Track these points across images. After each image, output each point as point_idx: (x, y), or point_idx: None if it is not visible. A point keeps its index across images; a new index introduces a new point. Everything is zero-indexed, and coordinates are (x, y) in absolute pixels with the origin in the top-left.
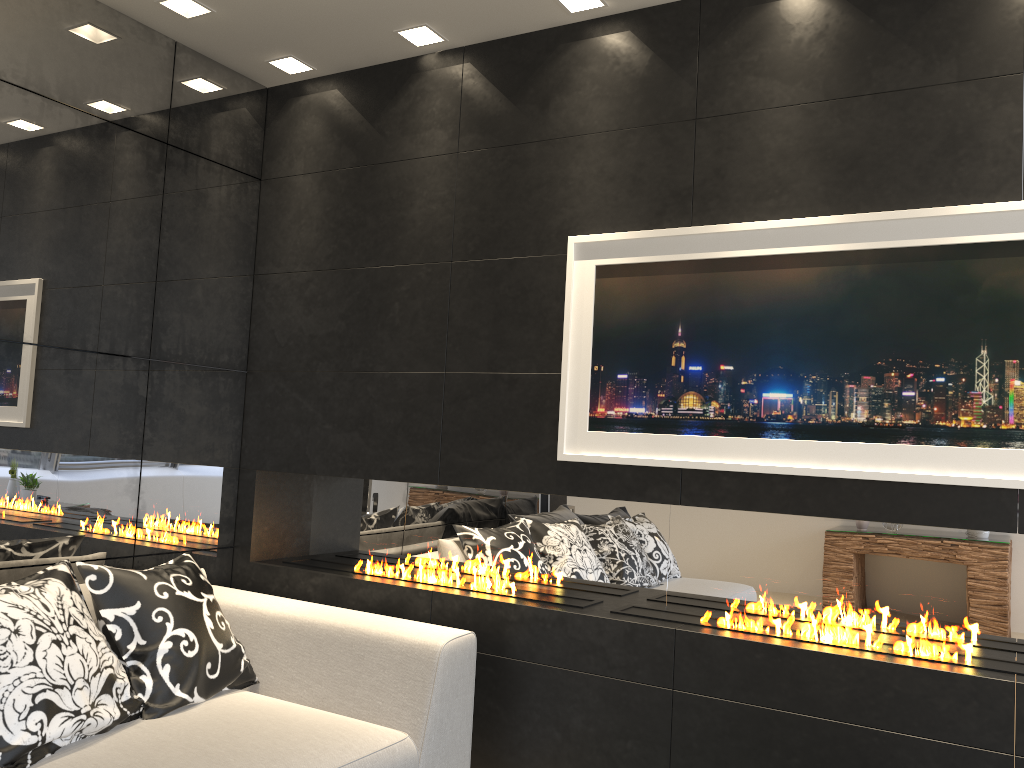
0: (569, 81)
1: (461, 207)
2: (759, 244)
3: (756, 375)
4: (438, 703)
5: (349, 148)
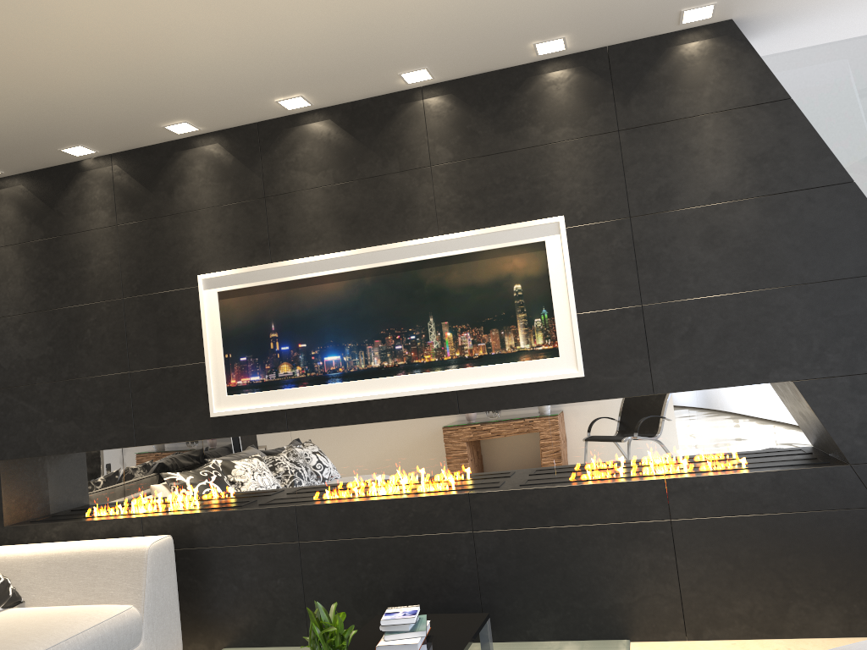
0: (184, 176)
1: (124, 261)
2: (310, 270)
3: (319, 347)
4: (151, 582)
5: (37, 226)
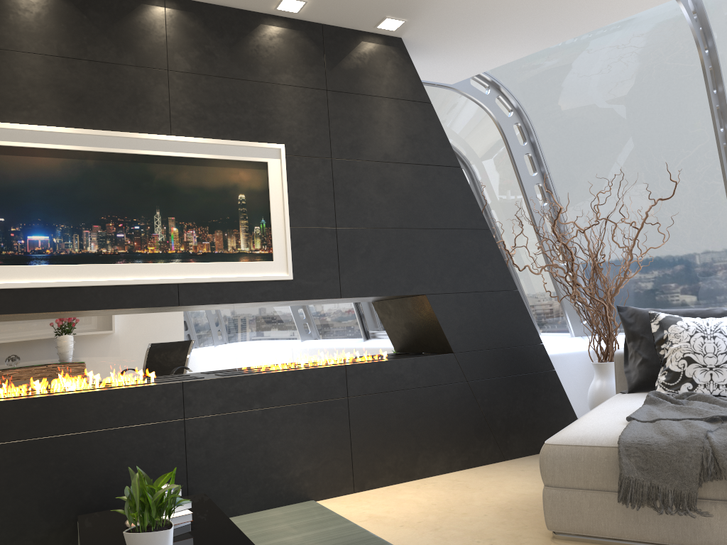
0: None
1: None
2: (19, 139)
3: (22, 224)
4: None
5: None
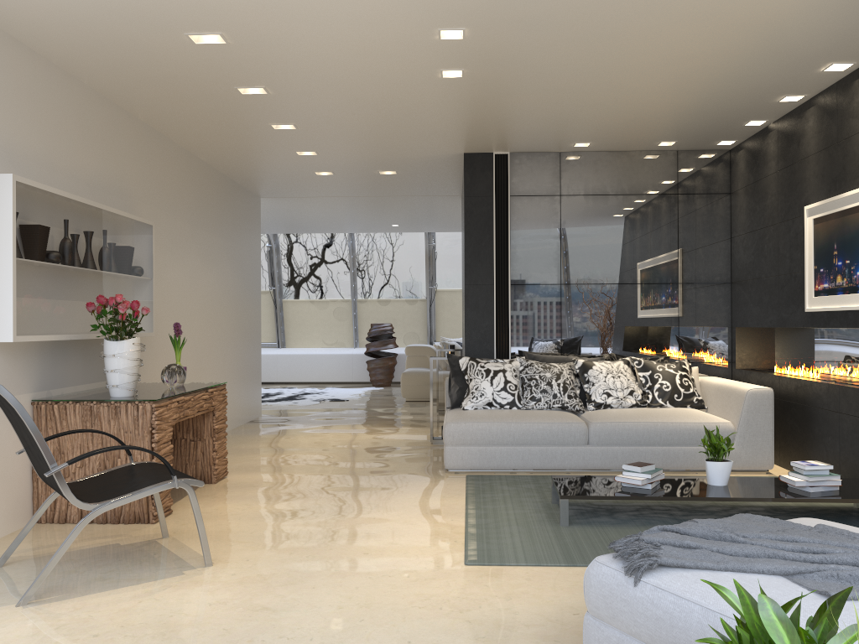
0: (804, 131)
1: (779, 197)
2: (853, 201)
3: (855, 264)
4: (745, 412)
5: (750, 174)
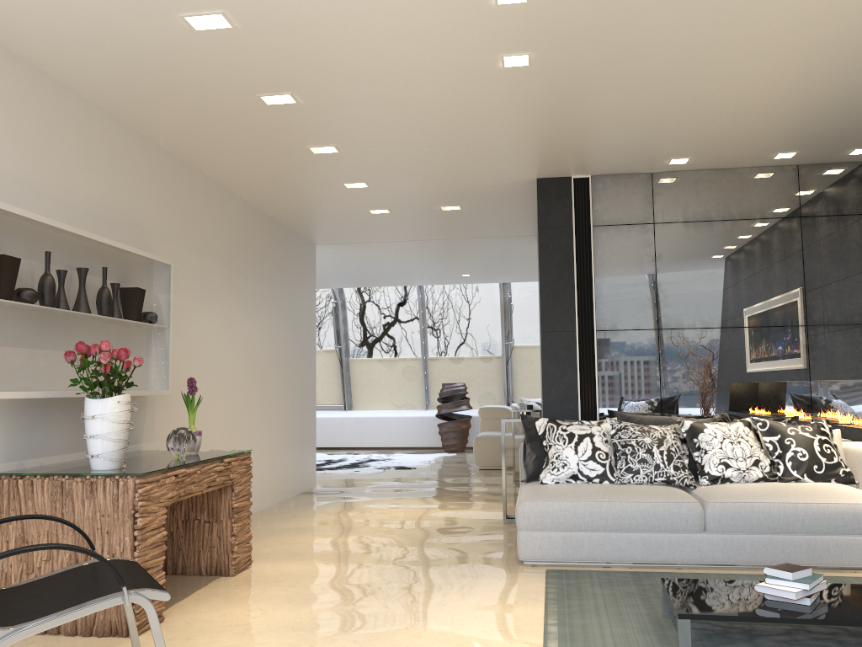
0: None
1: None
2: None
3: None
4: None
5: None
